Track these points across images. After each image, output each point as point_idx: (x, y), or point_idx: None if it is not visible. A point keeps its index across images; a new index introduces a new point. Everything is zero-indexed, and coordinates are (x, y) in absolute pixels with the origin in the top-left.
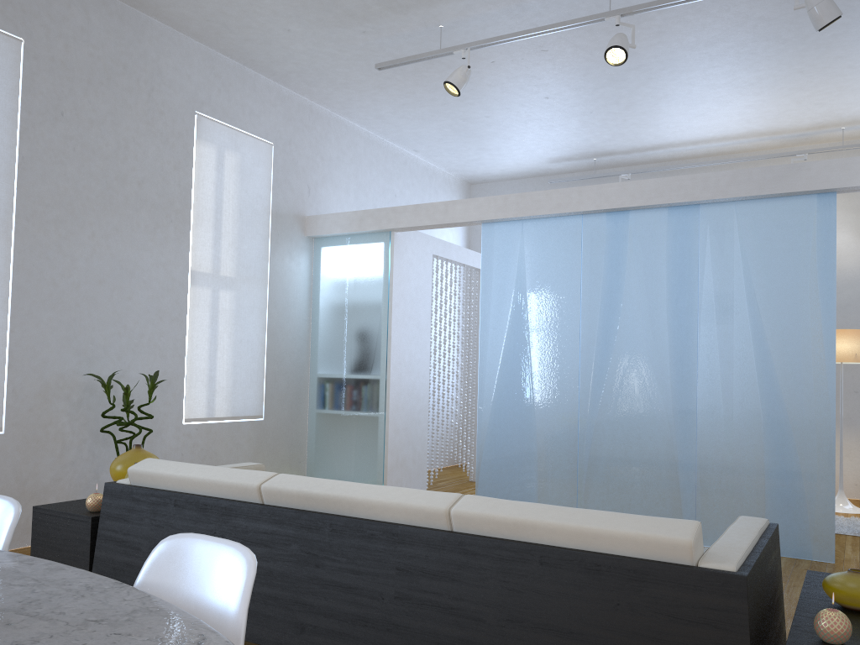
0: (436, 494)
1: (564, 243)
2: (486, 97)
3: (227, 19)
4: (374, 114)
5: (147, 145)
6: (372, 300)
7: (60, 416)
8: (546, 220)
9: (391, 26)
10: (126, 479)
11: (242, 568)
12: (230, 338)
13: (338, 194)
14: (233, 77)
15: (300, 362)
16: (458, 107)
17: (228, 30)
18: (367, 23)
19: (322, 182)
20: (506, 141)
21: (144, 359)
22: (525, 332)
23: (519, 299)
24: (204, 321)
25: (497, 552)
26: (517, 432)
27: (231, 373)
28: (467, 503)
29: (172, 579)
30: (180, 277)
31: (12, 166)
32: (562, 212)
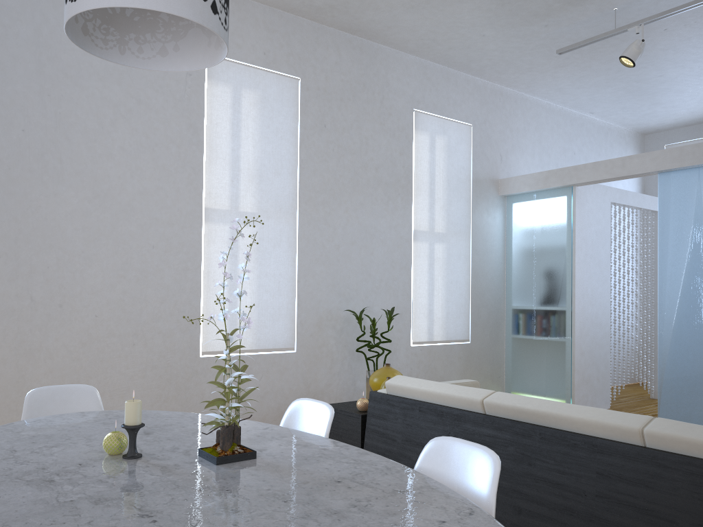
0: (629, 415)
1: None
2: (659, 59)
3: (435, 36)
4: (554, 88)
5: (380, 140)
6: (557, 244)
7: (329, 340)
8: None
9: (570, 17)
10: (383, 389)
11: (490, 464)
12: (443, 280)
13: (525, 158)
14: (440, 78)
15: (497, 297)
16: (631, 72)
17: (436, 43)
18: (548, 19)
19: (512, 150)
20: (679, 94)
21: (382, 297)
22: None
23: (697, 238)
24: (424, 267)
25: (688, 467)
26: (698, 357)
27: (444, 307)
28: (658, 425)
29: (439, 467)
30: (406, 235)
31: (295, 167)
32: None
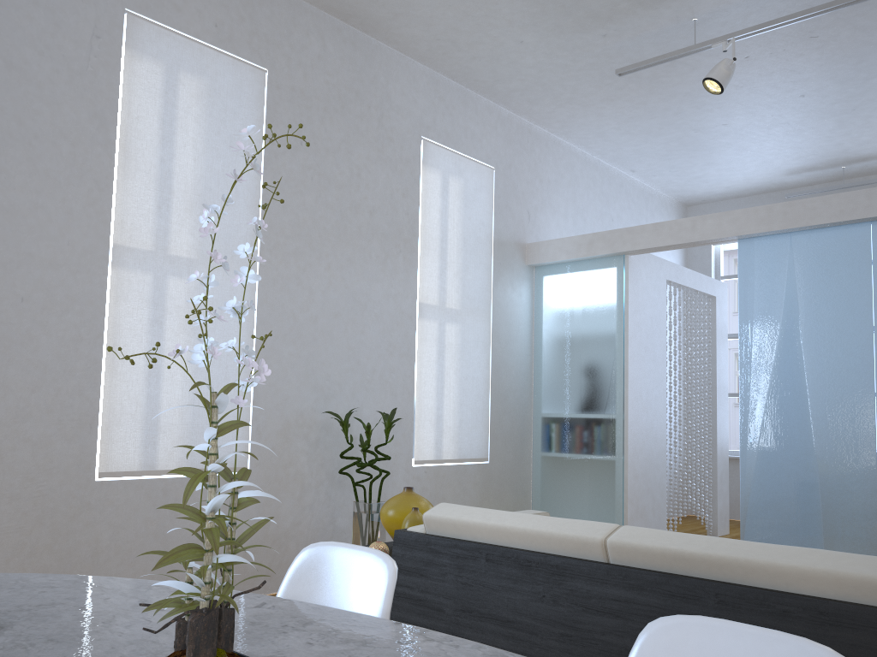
0: None
1: (848, 256)
2: (729, 100)
3: (457, 36)
4: (595, 132)
5: (377, 173)
6: (604, 331)
7: (299, 456)
8: (822, 231)
9: (637, 25)
10: (417, 526)
11: None
12: (456, 375)
13: (557, 219)
14: (455, 100)
15: (523, 400)
16: (692, 115)
17: (457, 48)
18: (610, 25)
19: (541, 207)
20: (740, 152)
21: (375, 396)
22: (799, 362)
23: (789, 324)
24: (431, 356)
25: None
26: (793, 479)
27: (457, 412)
28: None
29: None
30: (409, 310)
31: (257, 198)
32: (845, 220)
